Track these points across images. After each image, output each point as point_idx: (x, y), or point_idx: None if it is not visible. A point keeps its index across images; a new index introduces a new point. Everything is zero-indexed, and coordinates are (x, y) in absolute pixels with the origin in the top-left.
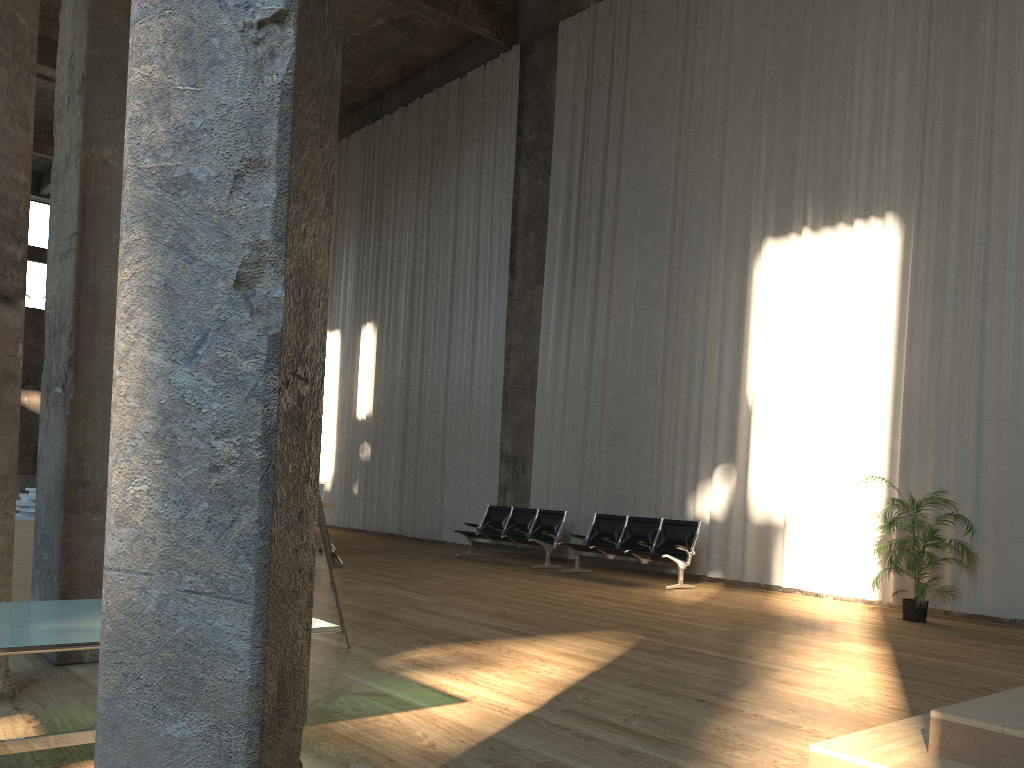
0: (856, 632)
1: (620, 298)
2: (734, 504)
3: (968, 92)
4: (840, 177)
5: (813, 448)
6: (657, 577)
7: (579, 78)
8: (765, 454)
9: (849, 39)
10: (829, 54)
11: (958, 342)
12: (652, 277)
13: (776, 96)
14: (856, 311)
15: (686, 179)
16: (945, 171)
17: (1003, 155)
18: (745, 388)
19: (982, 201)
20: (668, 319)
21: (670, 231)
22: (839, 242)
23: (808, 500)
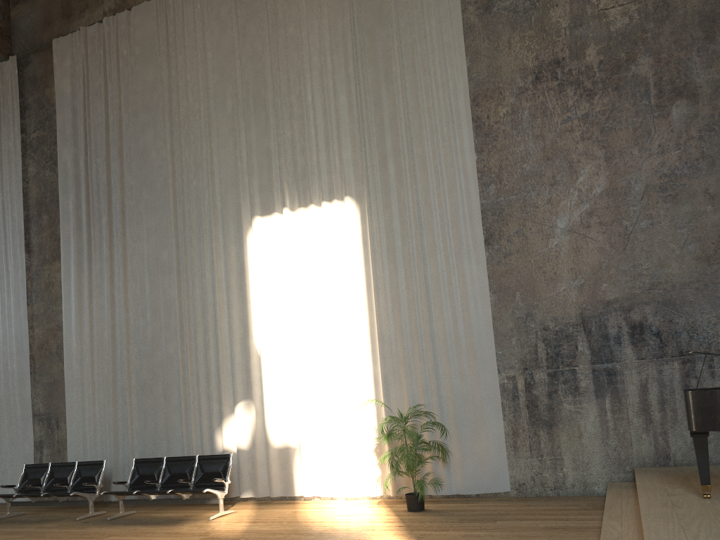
0: (388, 537)
1: (135, 269)
2: (256, 433)
3: (391, 111)
4: (307, 170)
5: (314, 380)
6: (197, 505)
7: (76, 87)
8: (276, 389)
9: (300, 69)
10: (286, 79)
11: (411, 291)
12: (162, 250)
13: (249, 108)
14: (333, 271)
15: (182, 171)
16: (383, 167)
17: (421, 156)
18: (253, 337)
19: (412, 188)
20: (180, 285)
21: (173, 212)
22: (313, 219)
23: (316, 423)
